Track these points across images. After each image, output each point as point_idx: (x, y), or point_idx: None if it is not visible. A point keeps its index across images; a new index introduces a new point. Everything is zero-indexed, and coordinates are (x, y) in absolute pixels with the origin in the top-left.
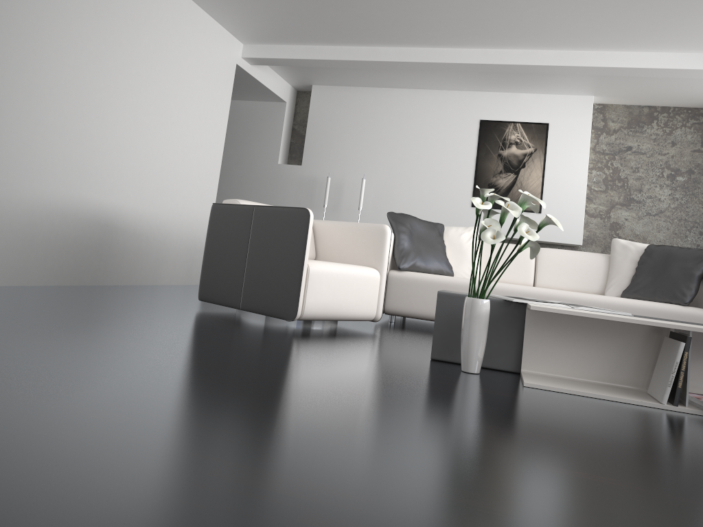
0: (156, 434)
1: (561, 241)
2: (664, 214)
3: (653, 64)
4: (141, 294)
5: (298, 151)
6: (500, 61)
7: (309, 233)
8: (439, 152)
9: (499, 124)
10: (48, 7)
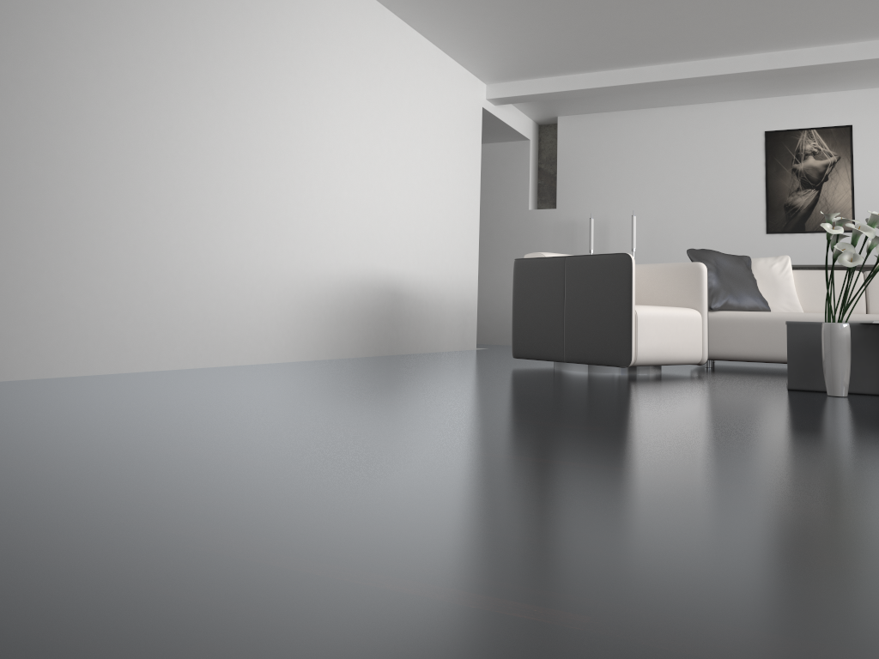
0: (646, 428)
1: None
2: None
3: None
4: (444, 359)
5: (549, 193)
6: (789, 64)
7: (633, 278)
8: (718, 175)
9: (789, 133)
10: (334, 85)
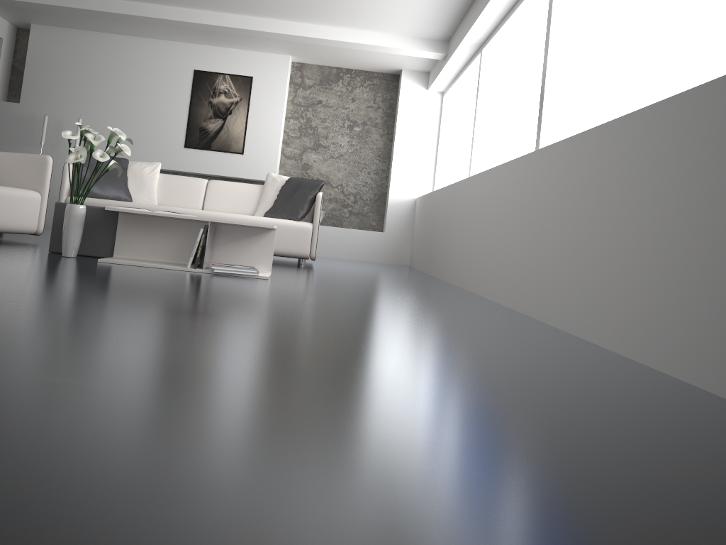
0: None
1: (259, 178)
2: (344, 157)
3: (314, 34)
4: None
5: (19, 89)
6: (192, 20)
7: None
8: (156, 97)
9: (211, 75)
10: None
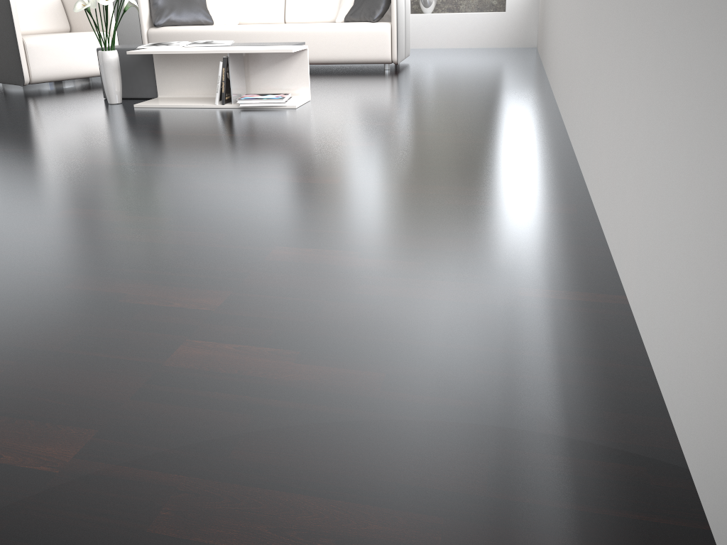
0: None
1: None
2: None
3: None
4: None
5: None
6: None
7: (14, 15)
8: None
9: None
10: None
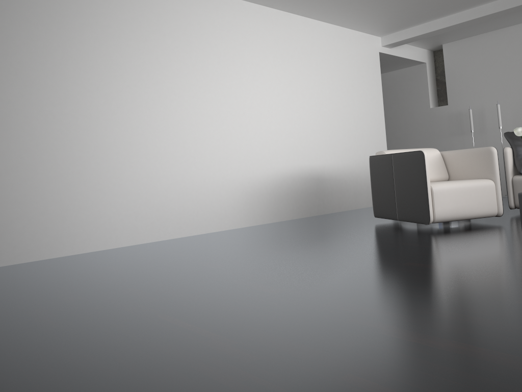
0: (310, 290)
1: None
2: None
3: None
4: (344, 217)
5: (444, 95)
6: None
7: (426, 166)
8: None
9: None
10: (256, 68)
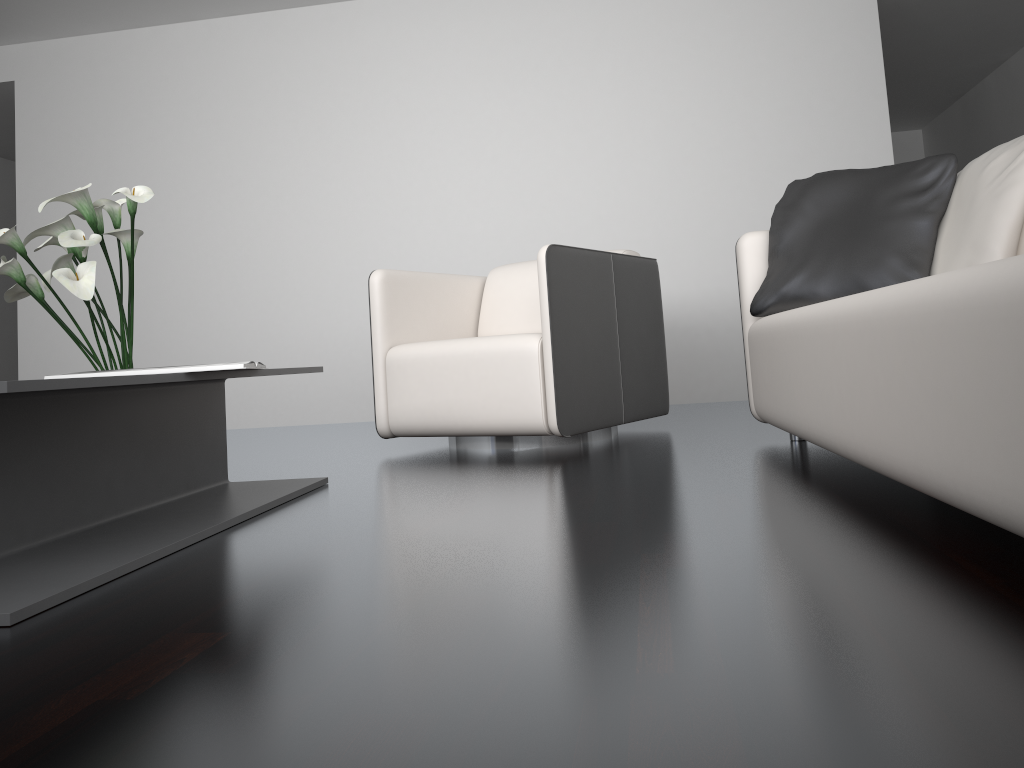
0: None
1: None
2: None
3: None
4: None
5: None
6: None
7: (372, 306)
8: None
9: None
10: (440, 116)
